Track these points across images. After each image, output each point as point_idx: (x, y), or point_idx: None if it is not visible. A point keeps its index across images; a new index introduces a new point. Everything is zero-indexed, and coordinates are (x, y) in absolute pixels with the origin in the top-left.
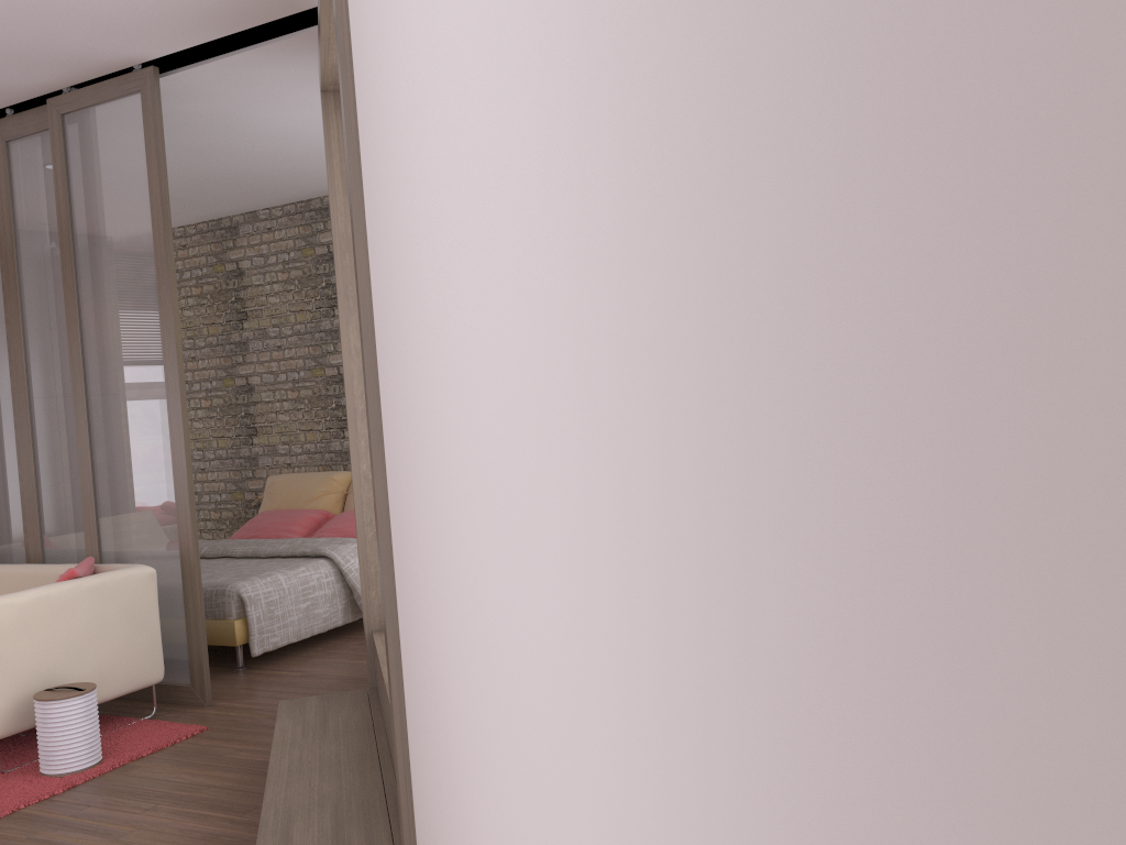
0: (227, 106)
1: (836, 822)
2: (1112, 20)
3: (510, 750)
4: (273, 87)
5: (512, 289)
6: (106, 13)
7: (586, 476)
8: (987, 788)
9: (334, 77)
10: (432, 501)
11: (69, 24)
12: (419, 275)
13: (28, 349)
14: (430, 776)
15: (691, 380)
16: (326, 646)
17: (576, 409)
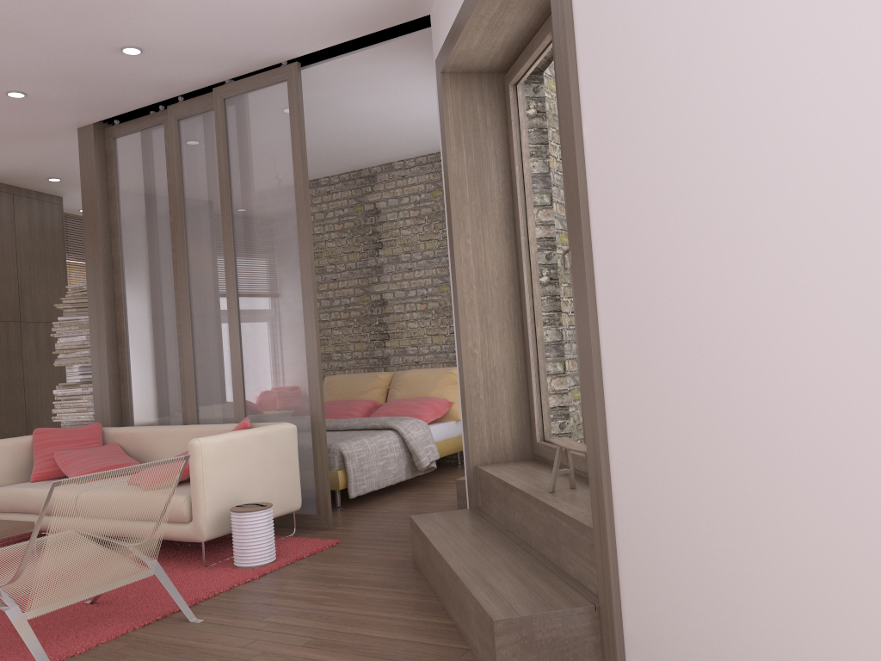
0: (333, 93)
1: None
2: None
3: None
4: (371, 78)
5: None
6: (281, 21)
7: None
8: None
9: (456, 61)
10: (787, 270)
11: (252, 30)
12: (794, 118)
13: (190, 269)
14: (701, 491)
15: None
16: (395, 495)
17: None
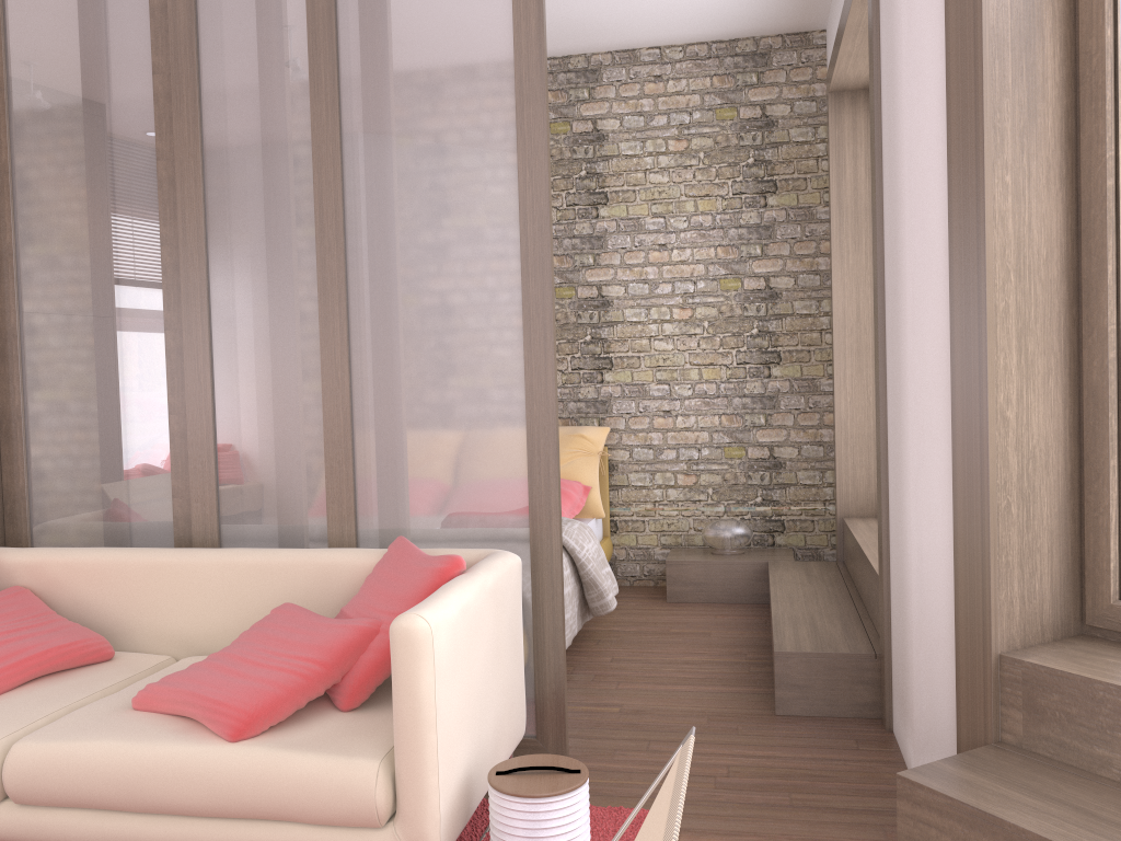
0: None
1: None
2: None
3: None
4: None
5: None
6: None
7: None
8: None
9: None
10: None
11: None
12: None
13: (210, 201)
14: None
15: None
16: (570, 664)
17: None
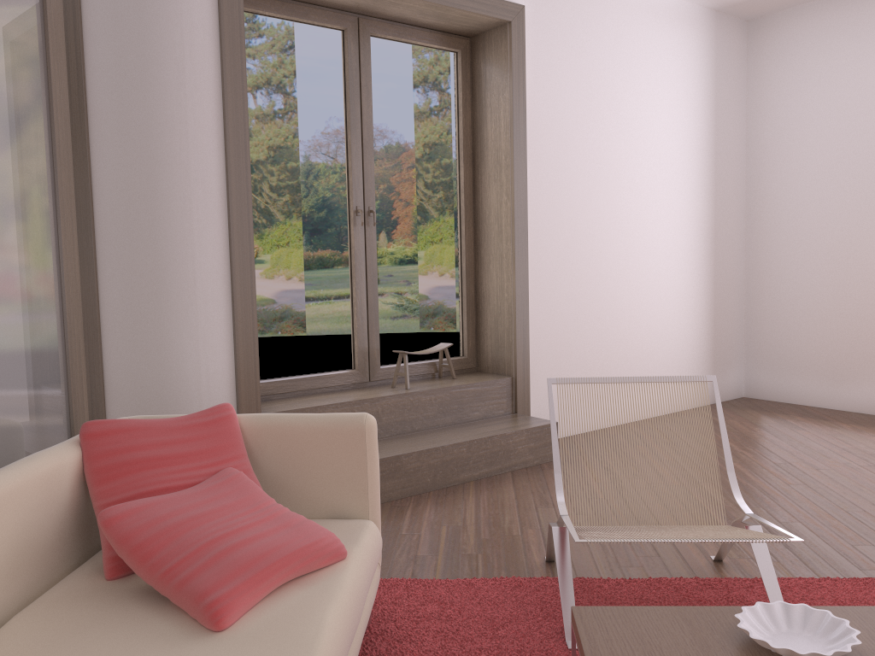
0: None
1: (704, 258)
2: (712, 236)
3: (661, 280)
4: None
5: (674, 232)
6: None
7: (686, 248)
8: (709, 254)
9: None
10: (621, 258)
11: None
12: (626, 218)
13: None
14: (584, 331)
15: (698, 242)
16: None
17: (685, 243)
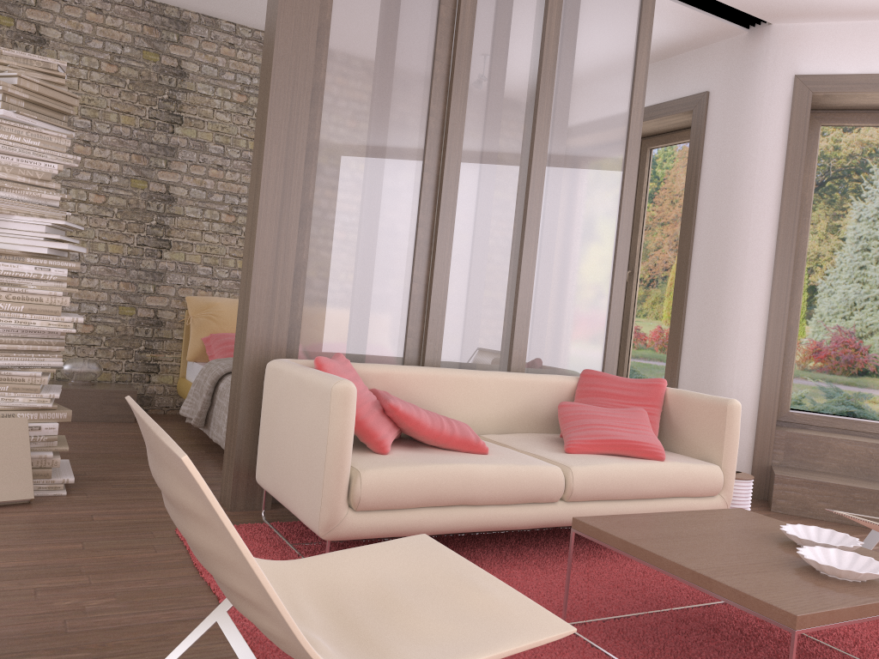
0: None
1: None
2: None
3: None
4: None
5: None
6: None
7: None
8: None
9: (839, 95)
10: None
11: None
12: None
13: (464, 153)
14: None
15: None
16: None
17: None
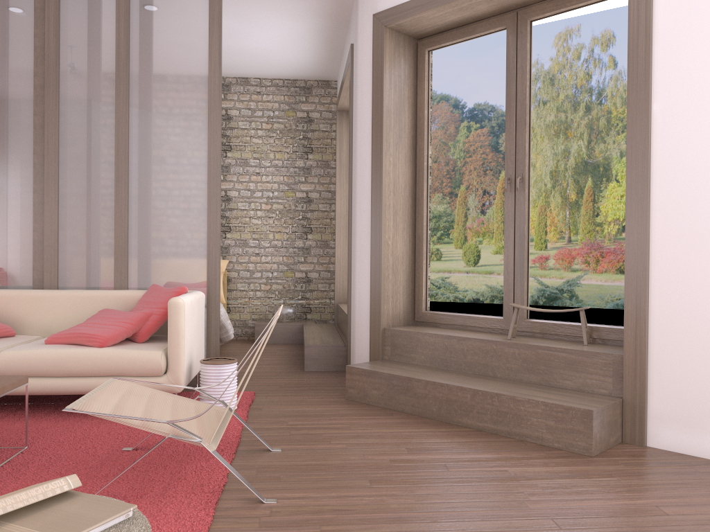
0: None
1: None
2: None
3: None
4: (252, 5)
5: None
6: None
7: None
8: None
9: (406, 22)
10: None
11: None
12: None
13: (61, 136)
14: None
15: None
16: None
17: None
